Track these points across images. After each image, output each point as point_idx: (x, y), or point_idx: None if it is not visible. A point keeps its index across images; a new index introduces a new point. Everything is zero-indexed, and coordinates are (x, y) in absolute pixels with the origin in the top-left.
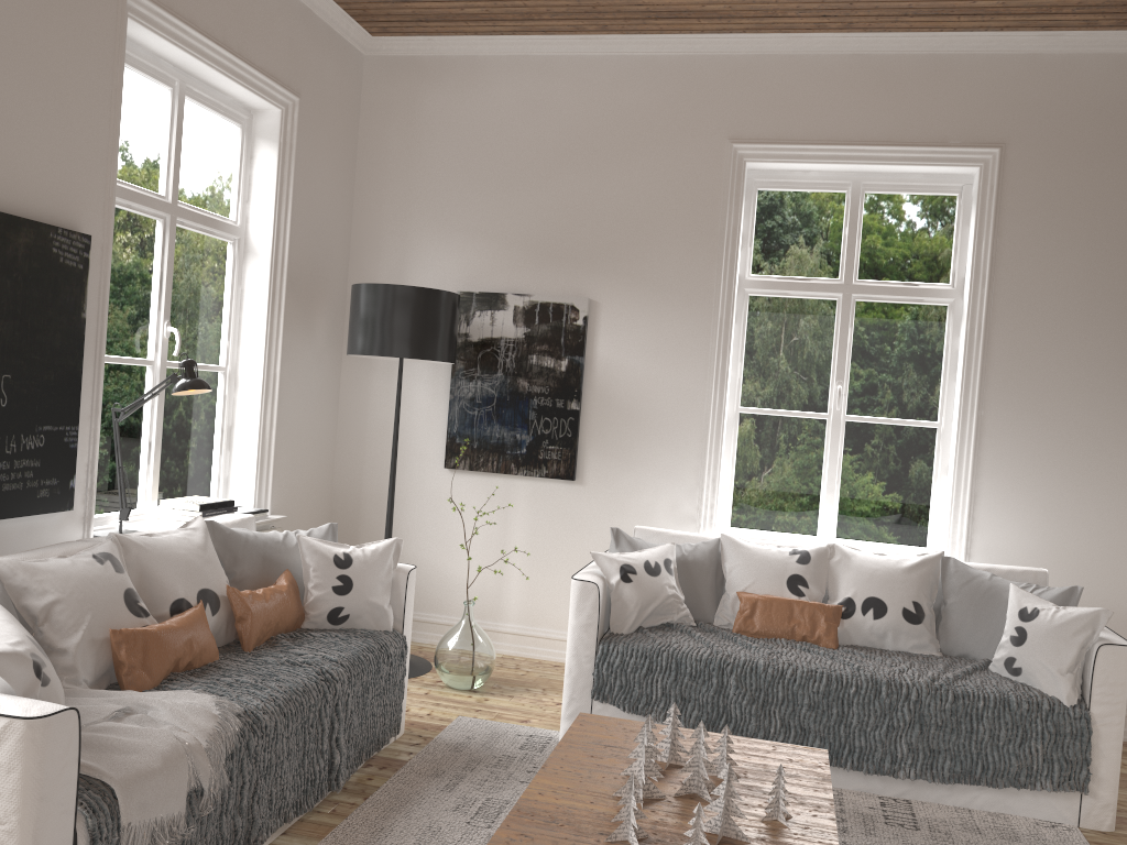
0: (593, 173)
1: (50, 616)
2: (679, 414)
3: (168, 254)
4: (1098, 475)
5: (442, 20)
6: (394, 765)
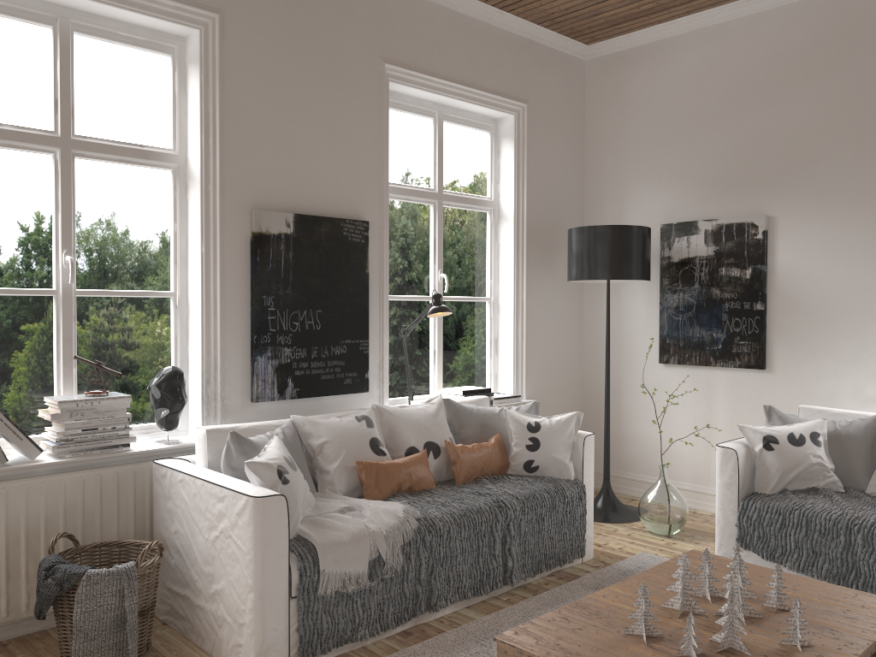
0: (764, 110)
1: (322, 450)
2: (857, 306)
3: (438, 226)
4: None
5: (629, 20)
6: (570, 577)
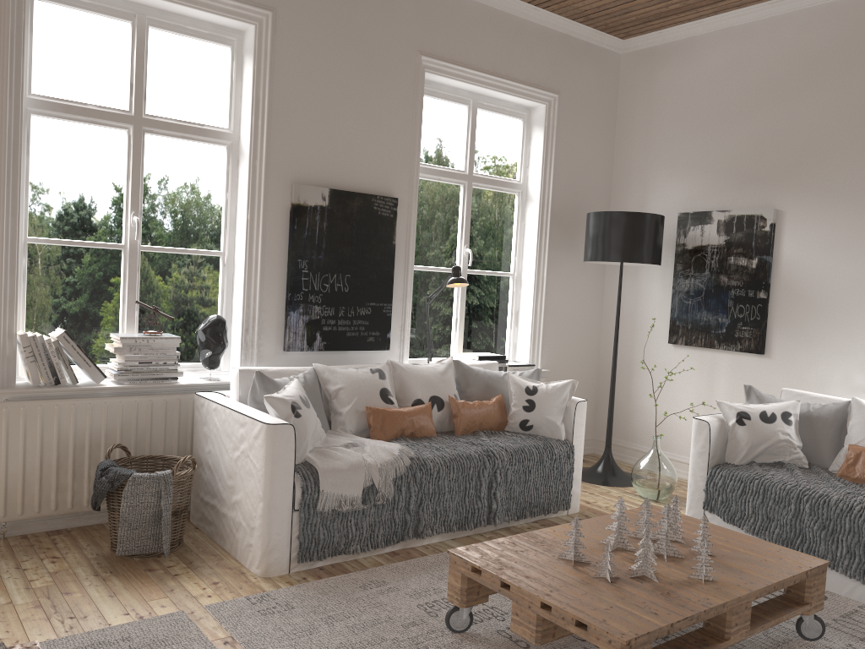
0: (780, 108)
1: (337, 395)
2: (851, 300)
3: (466, 205)
4: None
5: (660, 18)
6: (551, 525)
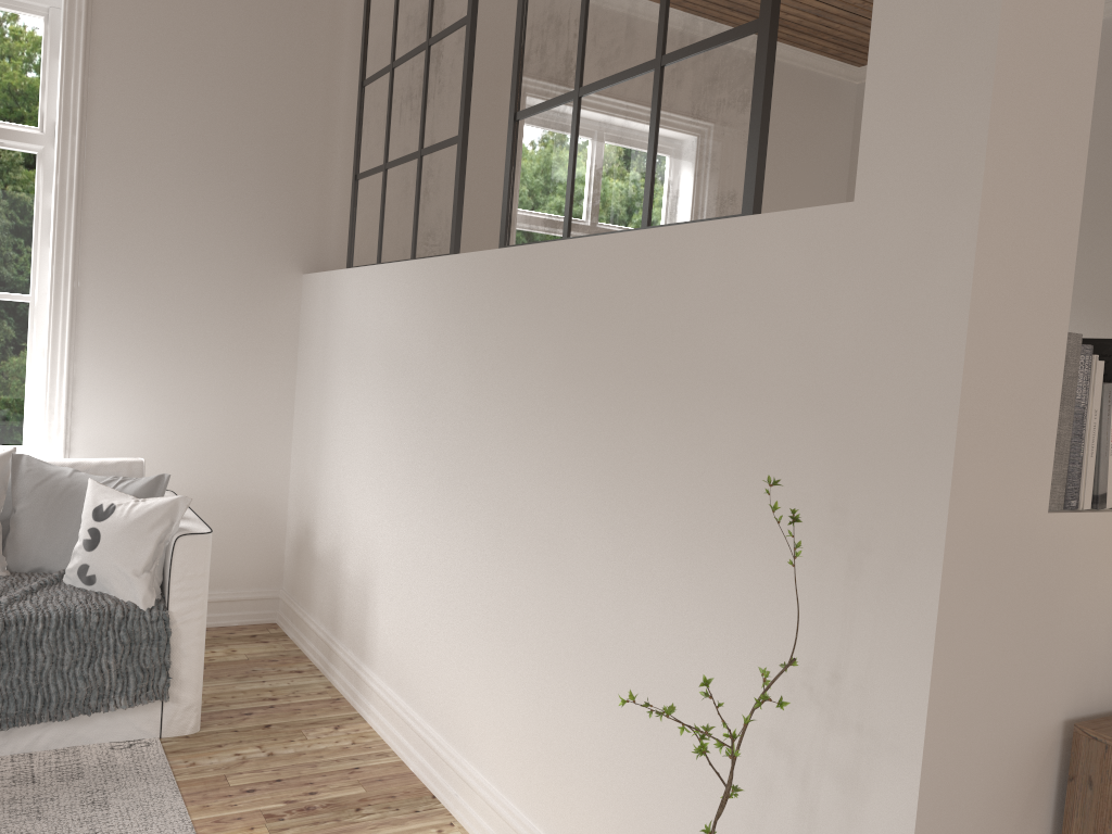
0: None
1: None
2: None
3: None
4: (210, 355)
5: None
6: None
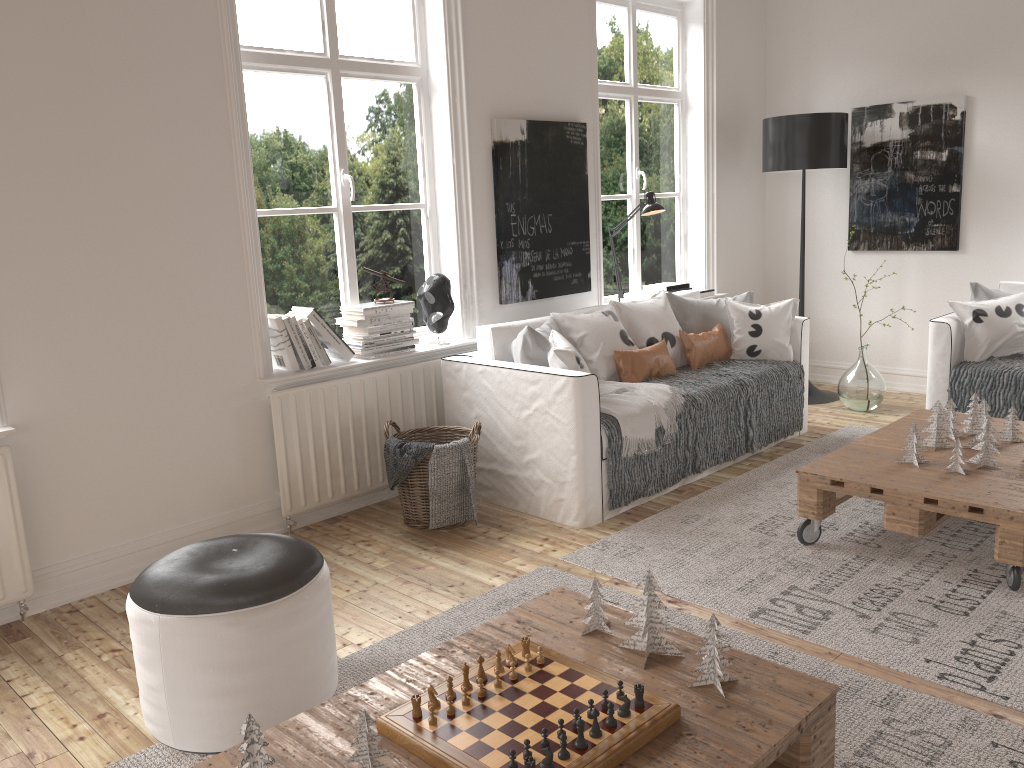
0: None
1: (582, 343)
2: None
3: (634, 122)
4: None
5: None
6: (795, 446)
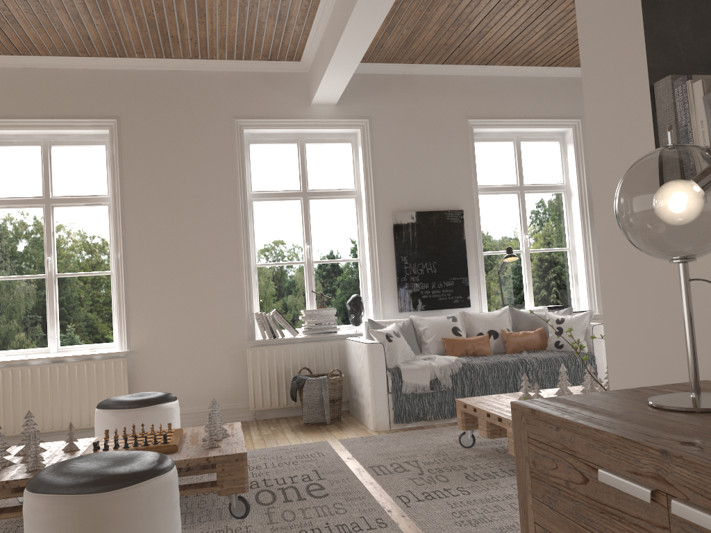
0: None
1: (424, 333)
2: None
3: (521, 206)
4: None
5: None
6: None
